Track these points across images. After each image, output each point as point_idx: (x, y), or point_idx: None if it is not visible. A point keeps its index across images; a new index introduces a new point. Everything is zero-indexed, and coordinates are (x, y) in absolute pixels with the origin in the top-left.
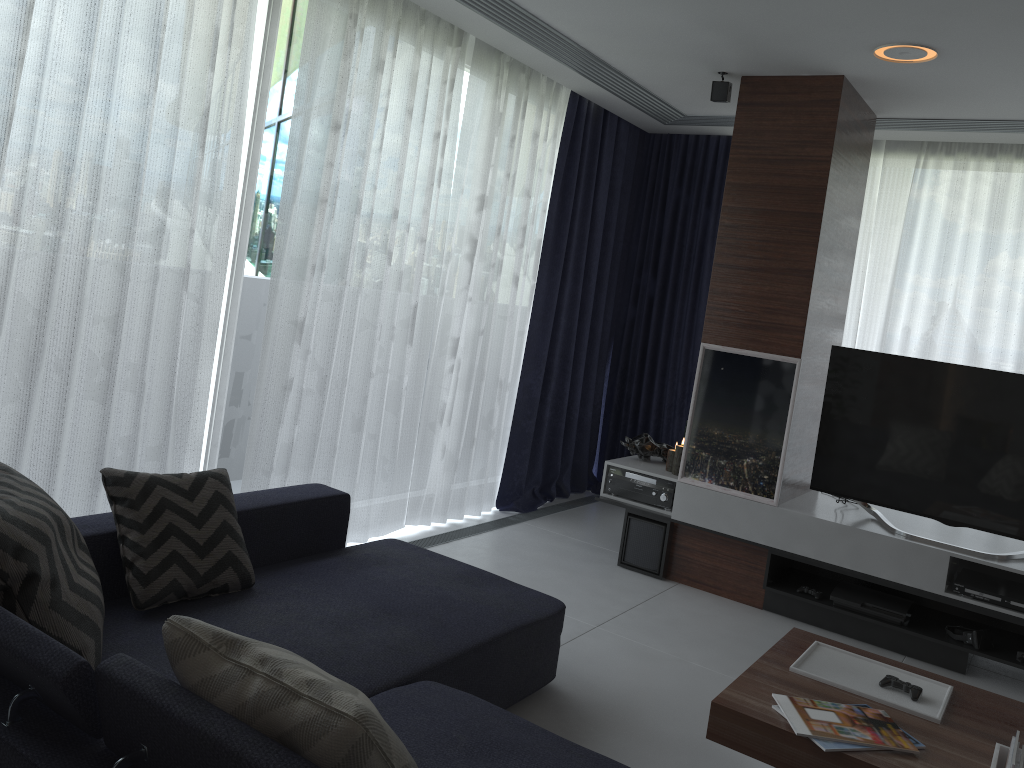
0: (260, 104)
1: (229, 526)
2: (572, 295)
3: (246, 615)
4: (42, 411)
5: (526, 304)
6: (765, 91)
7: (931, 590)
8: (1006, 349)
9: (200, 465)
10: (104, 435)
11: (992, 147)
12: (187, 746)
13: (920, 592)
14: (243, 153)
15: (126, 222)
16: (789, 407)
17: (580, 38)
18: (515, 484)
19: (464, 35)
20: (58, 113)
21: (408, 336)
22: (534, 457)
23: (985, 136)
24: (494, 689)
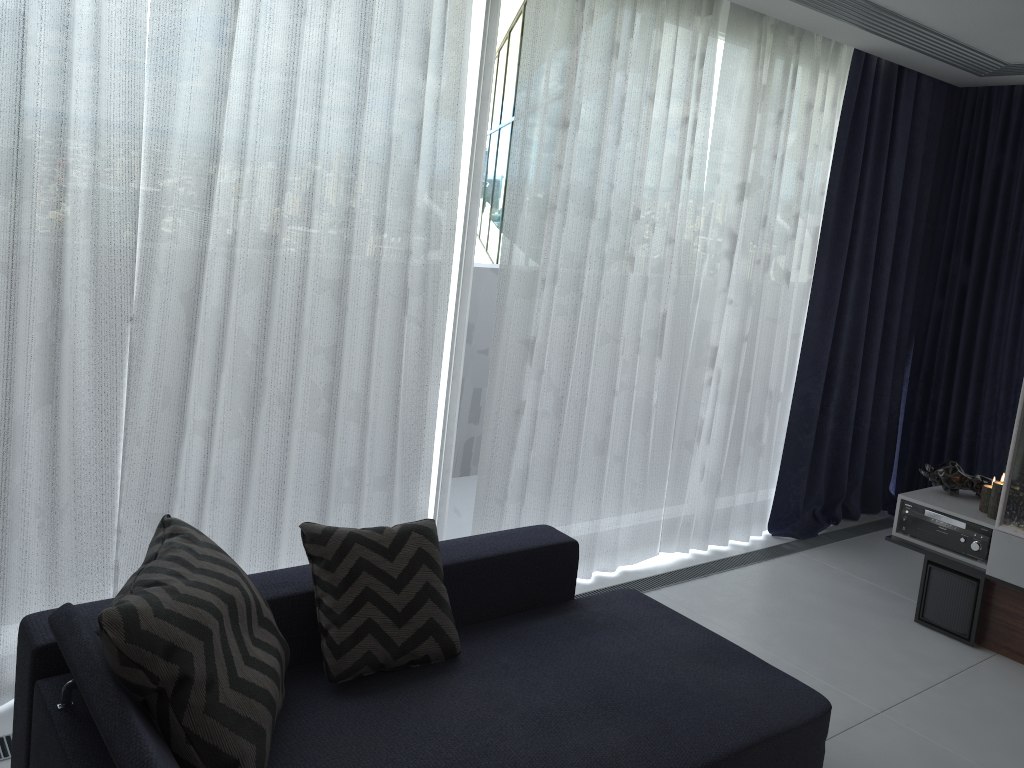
0: (481, 107)
1: (432, 589)
2: (859, 288)
3: (442, 699)
4: (267, 444)
5: (801, 302)
6: None
7: None
8: None
9: (432, 491)
10: (328, 468)
11: None
12: None
13: None
14: (465, 162)
15: (340, 249)
16: None
17: None
18: (790, 506)
19: (716, 0)
20: (267, 143)
21: (656, 348)
22: (814, 475)
23: None
24: None
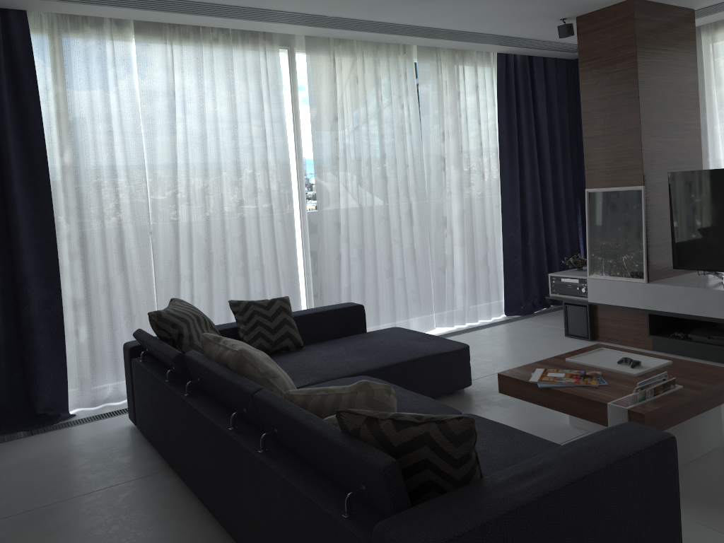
0: (295, 119)
1: (287, 320)
2: (532, 176)
3: (291, 356)
4: (218, 283)
5: (496, 188)
6: (590, 22)
7: None
8: None
9: (305, 303)
10: (247, 291)
11: None
12: (202, 372)
13: None
14: (293, 145)
15: (237, 192)
16: (642, 218)
17: (464, 29)
18: (515, 299)
19: (408, 46)
20: (197, 150)
21: (410, 220)
22: (528, 281)
23: None
24: (418, 386)
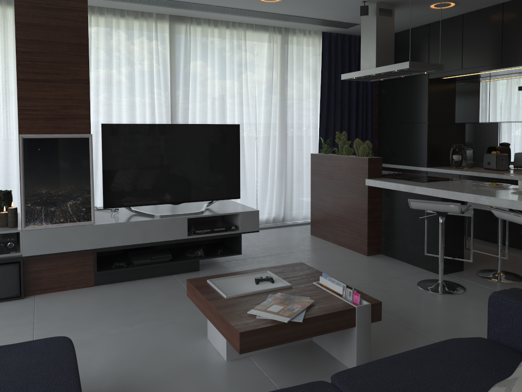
0: None
1: None
2: None
3: None
4: None
5: None
6: None
7: (182, 238)
8: (146, 116)
9: None
10: None
11: (123, 12)
12: None
13: (177, 241)
14: None
15: None
16: (90, 164)
17: None
18: None
19: None
20: None
21: None
22: None
23: (126, 5)
24: None
